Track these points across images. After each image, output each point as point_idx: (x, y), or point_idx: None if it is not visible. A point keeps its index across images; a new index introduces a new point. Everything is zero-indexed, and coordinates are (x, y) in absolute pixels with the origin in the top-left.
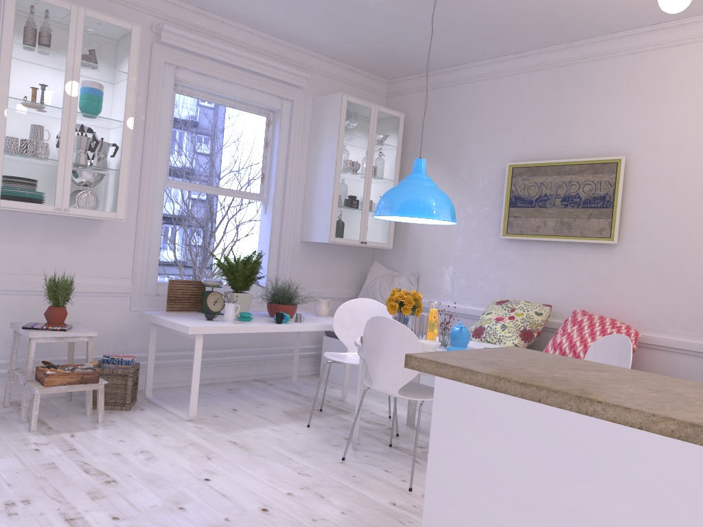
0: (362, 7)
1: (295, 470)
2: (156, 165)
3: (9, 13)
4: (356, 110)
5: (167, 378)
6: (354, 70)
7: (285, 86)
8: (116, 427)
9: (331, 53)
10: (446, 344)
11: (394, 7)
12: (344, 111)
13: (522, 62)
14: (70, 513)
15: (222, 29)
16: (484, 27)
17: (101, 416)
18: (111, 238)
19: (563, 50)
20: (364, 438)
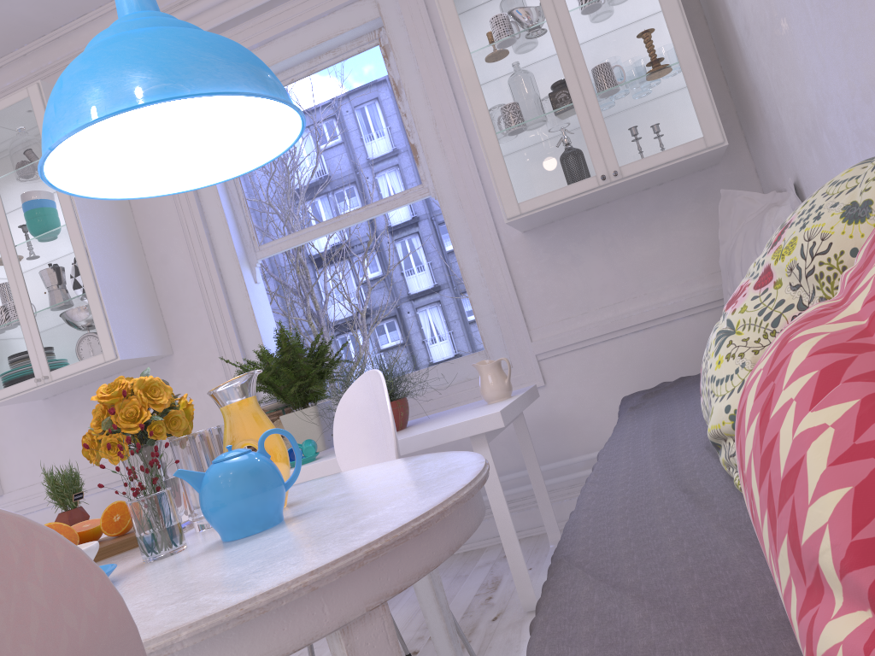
0: None
1: None
2: (216, 238)
3: None
4: None
5: None
6: None
7: None
8: None
9: None
10: (140, 545)
11: None
12: None
13: None
14: None
15: None
16: None
17: None
18: (191, 374)
19: None
20: None
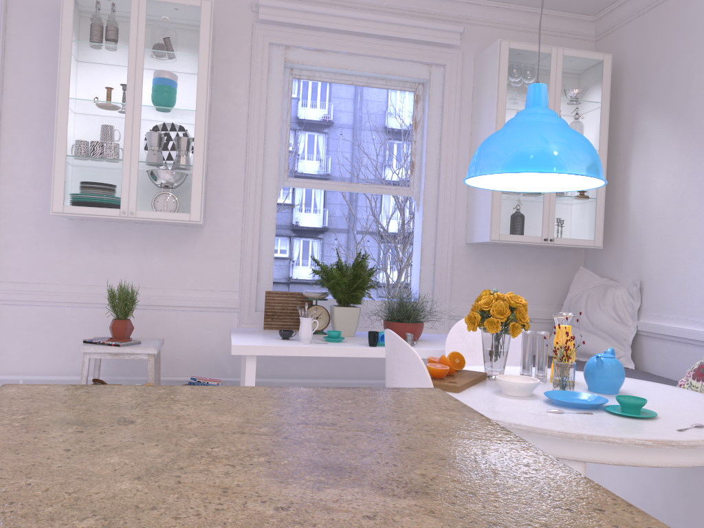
0: None
1: None
2: (266, 161)
3: (67, 11)
4: (525, 59)
5: None
6: (535, 11)
7: (432, 48)
8: None
9: None
10: (563, 385)
11: None
12: (504, 63)
13: None
14: None
15: None
16: None
17: None
18: (213, 246)
19: None
20: None
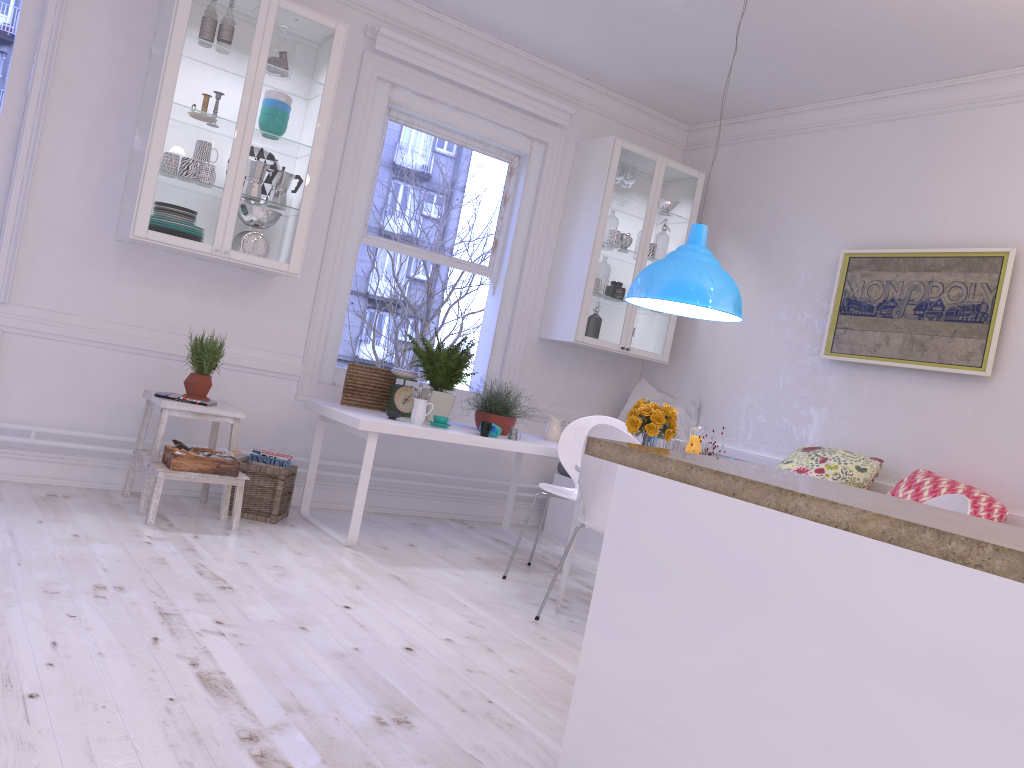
0: (646, 14)
1: (466, 618)
2: (352, 211)
3: None
4: (633, 162)
5: (334, 497)
6: (640, 108)
7: (539, 123)
8: (252, 538)
9: (608, 82)
10: None
11: (690, 16)
12: (615, 162)
13: (879, 107)
14: (167, 608)
15: (458, 39)
16: (821, 51)
17: (237, 522)
18: (282, 300)
19: (941, 90)
20: (576, 602)
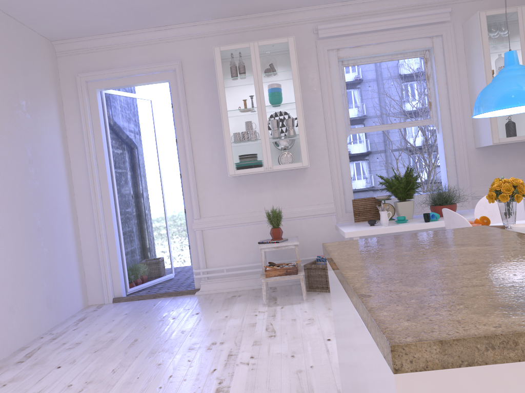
0: None
1: None
2: (337, 121)
3: (218, 64)
4: (499, 20)
5: None
6: None
7: (431, 26)
8: (311, 303)
9: None
10: None
11: None
12: (484, 26)
13: None
14: (234, 352)
15: (365, 8)
16: None
17: (305, 296)
18: (314, 178)
19: None
20: None
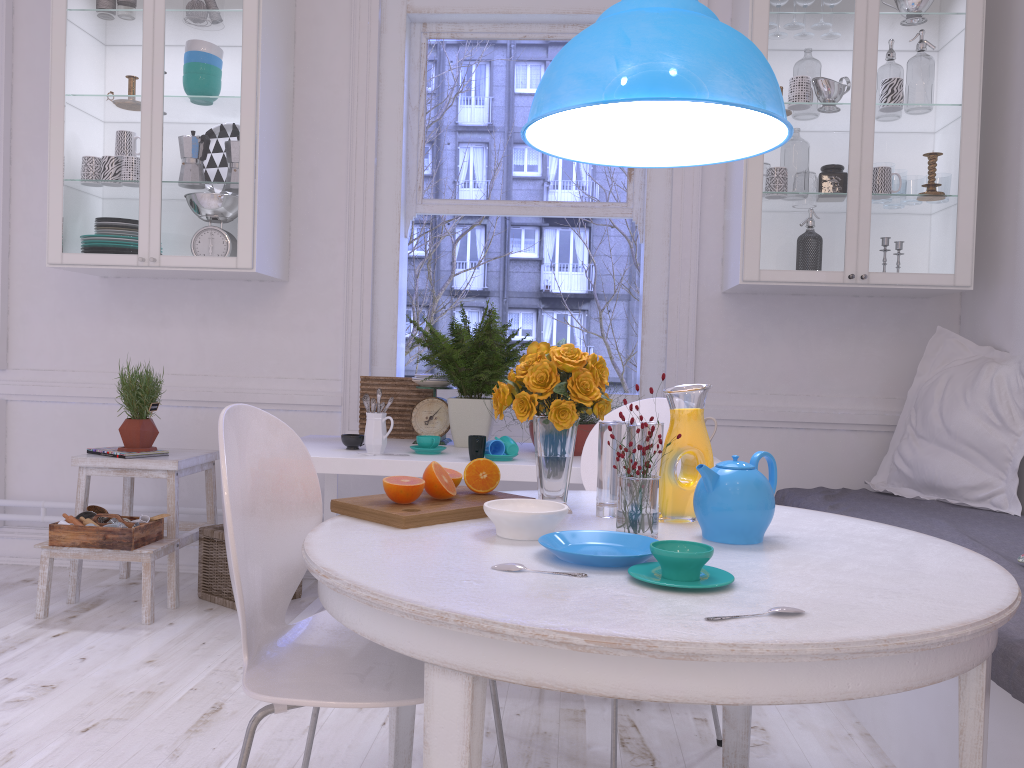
0: None
1: None
2: (382, 173)
3: None
4: None
5: None
6: None
7: None
8: (142, 635)
9: None
10: (628, 521)
11: None
12: None
13: None
14: None
15: None
16: None
17: (146, 612)
18: (303, 311)
19: None
20: None
